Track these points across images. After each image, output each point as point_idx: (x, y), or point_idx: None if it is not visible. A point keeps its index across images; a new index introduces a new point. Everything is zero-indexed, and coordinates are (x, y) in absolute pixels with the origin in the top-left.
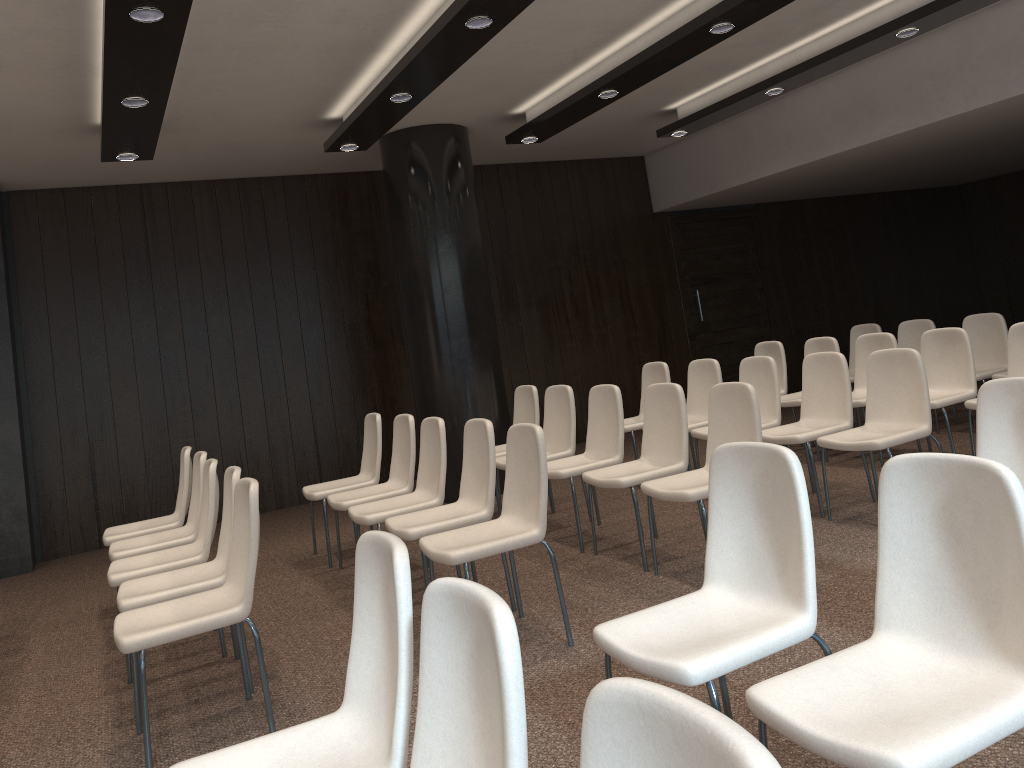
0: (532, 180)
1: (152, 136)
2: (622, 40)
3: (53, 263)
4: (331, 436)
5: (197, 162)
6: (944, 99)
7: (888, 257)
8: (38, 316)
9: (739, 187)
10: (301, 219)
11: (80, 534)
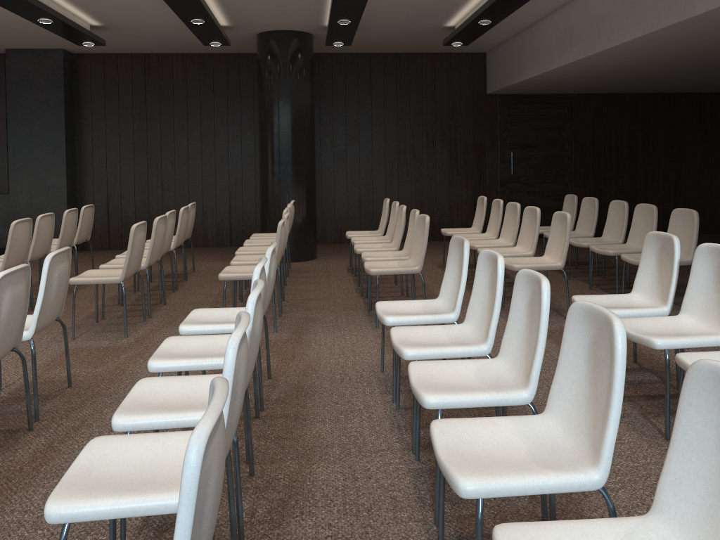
0: (394, 65)
1: (84, 35)
2: None
3: (96, 95)
4: (239, 211)
5: (160, 44)
6: (600, 37)
7: (698, 145)
8: (87, 123)
9: (524, 83)
10: (235, 80)
11: (99, 240)
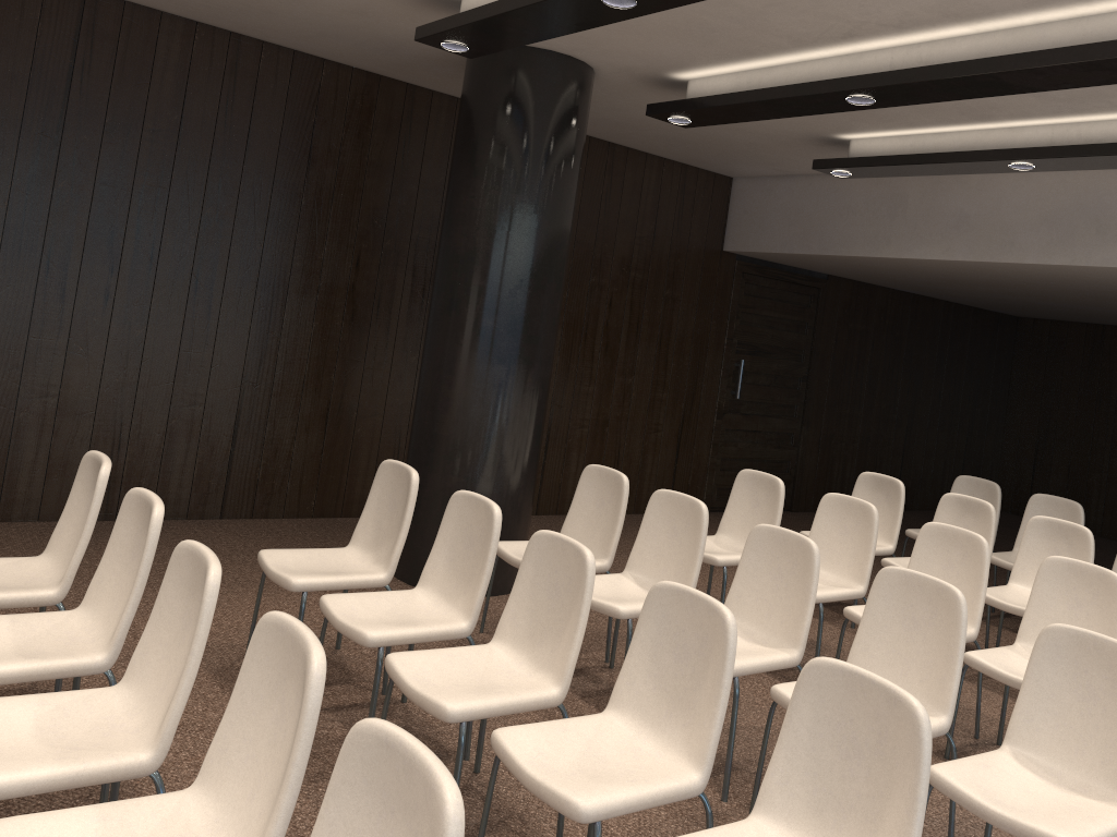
0: (603, 165)
1: None
2: (937, 32)
3: None
4: (257, 433)
5: None
6: None
7: (934, 377)
8: None
9: (858, 258)
10: (303, 119)
11: None
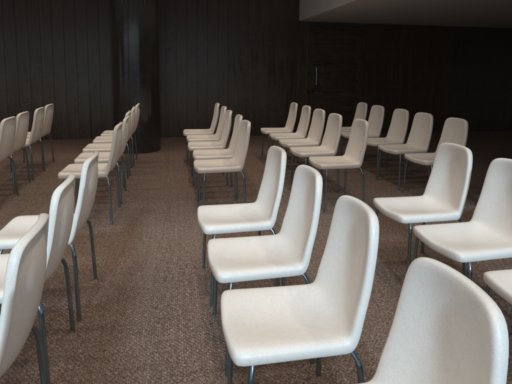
0: None
1: None
2: None
3: None
4: (98, 110)
5: None
6: None
7: (452, 66)
8: None
9: (328, 13)
10: (93, 1)
11: None
